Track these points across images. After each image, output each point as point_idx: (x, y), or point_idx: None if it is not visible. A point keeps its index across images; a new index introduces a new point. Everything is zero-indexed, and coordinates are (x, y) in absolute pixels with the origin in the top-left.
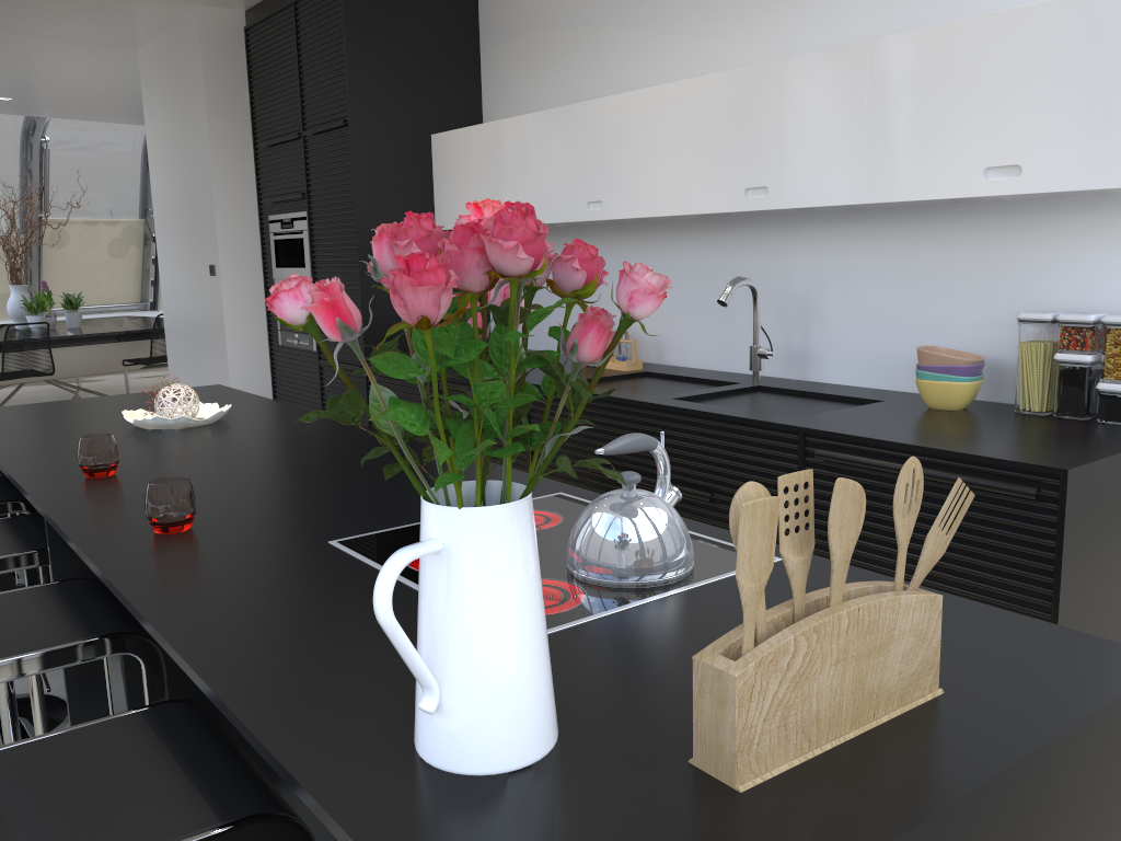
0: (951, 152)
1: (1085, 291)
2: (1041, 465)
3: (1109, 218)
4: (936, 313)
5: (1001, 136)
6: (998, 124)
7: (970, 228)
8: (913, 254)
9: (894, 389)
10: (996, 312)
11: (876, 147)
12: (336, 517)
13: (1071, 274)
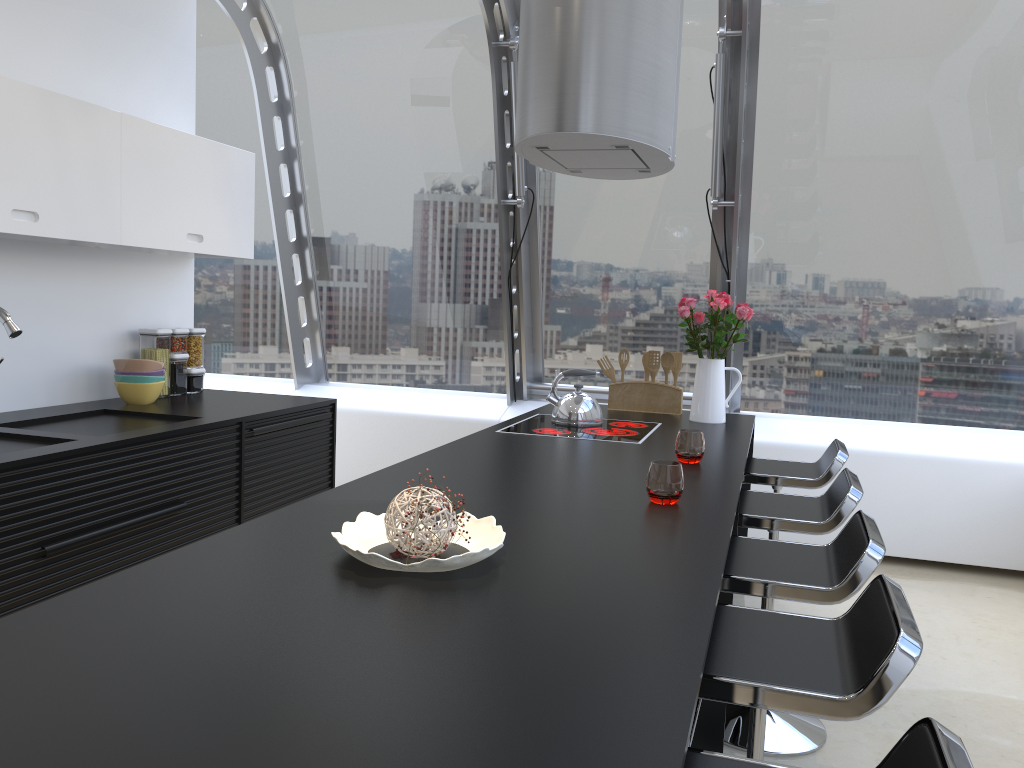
0: (171, 218)
1: (145, 315)
2: (330, 400)
3: (153, 268)
4: (64, 335)
5: (194, 214)
6: (193, 206)
7: (83, 267)
8: (44, 285)
9: (34, 406)
10: (102, 332)
11: (128, 201)
12: (608, 448)
13: (138, 303)
